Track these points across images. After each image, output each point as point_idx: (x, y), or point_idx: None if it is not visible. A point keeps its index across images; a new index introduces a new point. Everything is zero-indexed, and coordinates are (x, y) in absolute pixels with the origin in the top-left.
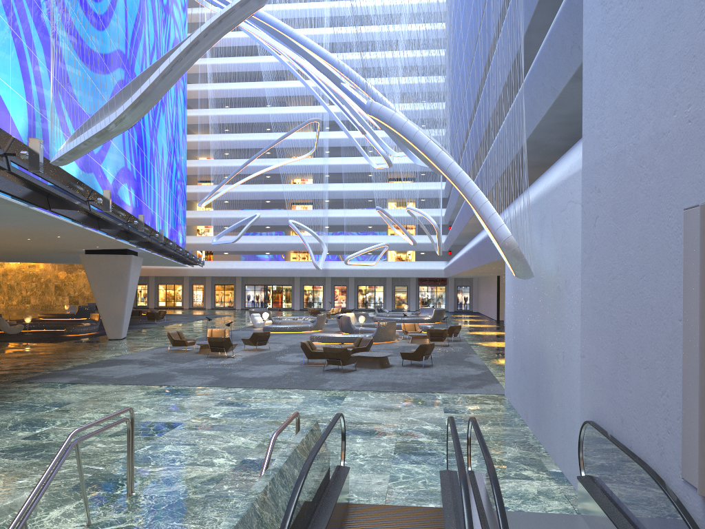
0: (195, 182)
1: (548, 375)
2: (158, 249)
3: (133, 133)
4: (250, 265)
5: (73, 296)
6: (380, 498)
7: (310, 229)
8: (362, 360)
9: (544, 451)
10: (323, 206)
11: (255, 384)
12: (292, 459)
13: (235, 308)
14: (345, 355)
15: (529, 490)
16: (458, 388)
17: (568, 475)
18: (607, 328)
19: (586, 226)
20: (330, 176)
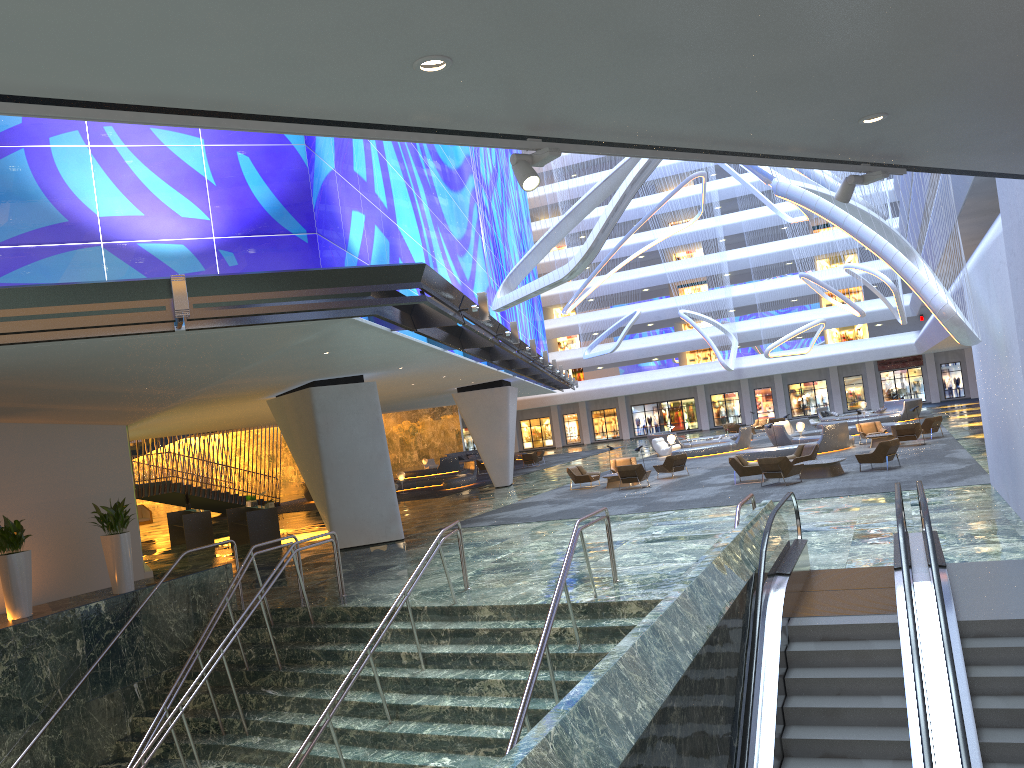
0: None
1: (1014, 442)
2: (532, 375)
3: (490, 244)
4: (635, 378)
5: (422, 449)
6: (840, 566)
7: (709, 317)
8: (807, 470)
9: (1021, 523)
10: (722, 283)
11: (686, 506)
12: (757, 519)
13: (622, 439)
14: (785, 464)
15: (993, 549)
16: (932, 483)
17: None
18: None
19: (1012, 287)
20: (726, 240)
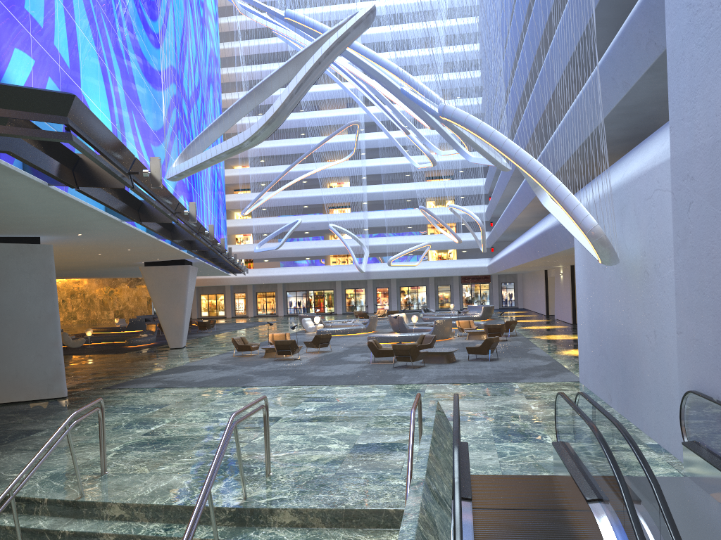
0: (231, 191)
1: (636, 356)
2: (211, 259)
3: (185, 146)
4: (292, 271)
5: (118, 310)
6: (496, 470)
7: (350, 232)
8: (429, 356)
9: (635, 428)
10: (361, 208)
11: (333, 382)
12: (435, 429)
13: (278, 315)
14: (414, 351)
15: None
16: (532, 377)
17: (666, 446)
18: (708, 303)
19: (678, 212)
20: (366, 178)
